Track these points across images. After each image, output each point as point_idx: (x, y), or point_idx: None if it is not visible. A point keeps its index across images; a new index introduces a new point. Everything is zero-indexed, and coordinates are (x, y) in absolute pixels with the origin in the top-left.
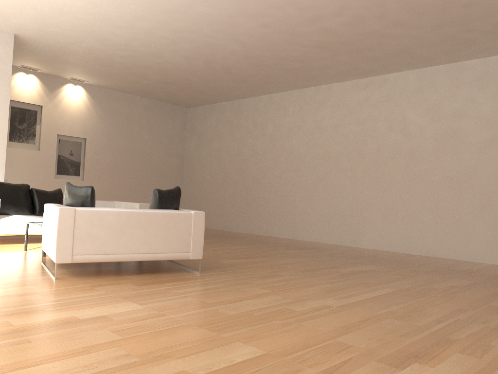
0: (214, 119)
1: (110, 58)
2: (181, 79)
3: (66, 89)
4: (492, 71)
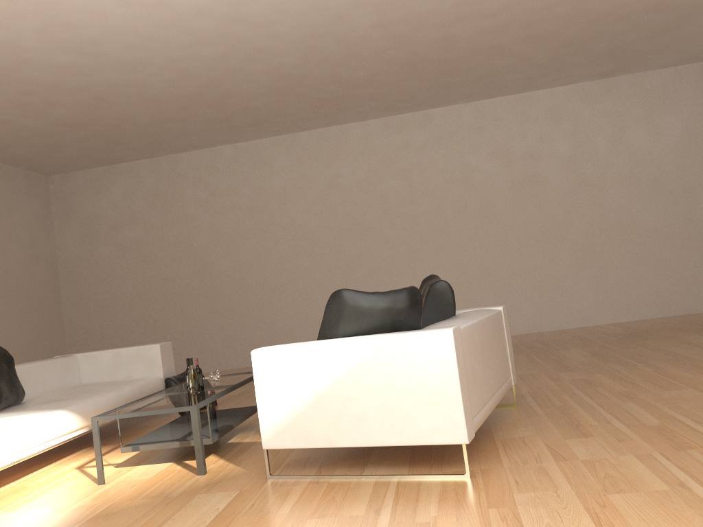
0: (118, 190)
1: (14, 69)
2: (115, 116)
3: None
4: (563, 104)
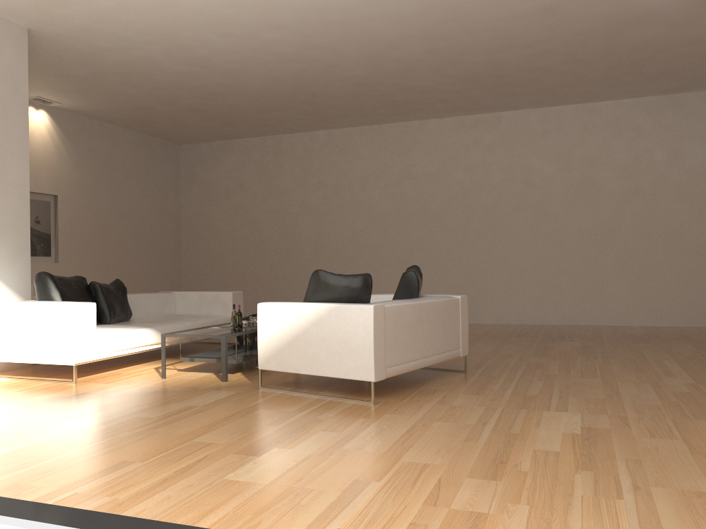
0: (232, 162)
1: (150, 74)
2: (227, 106)
3: None
4: (627, 116)
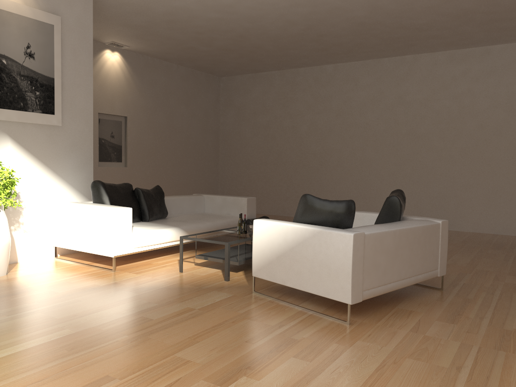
0: (258, 90)
1: (189, 21)
2: (252, 46)
3: (104, 57)
4: None
